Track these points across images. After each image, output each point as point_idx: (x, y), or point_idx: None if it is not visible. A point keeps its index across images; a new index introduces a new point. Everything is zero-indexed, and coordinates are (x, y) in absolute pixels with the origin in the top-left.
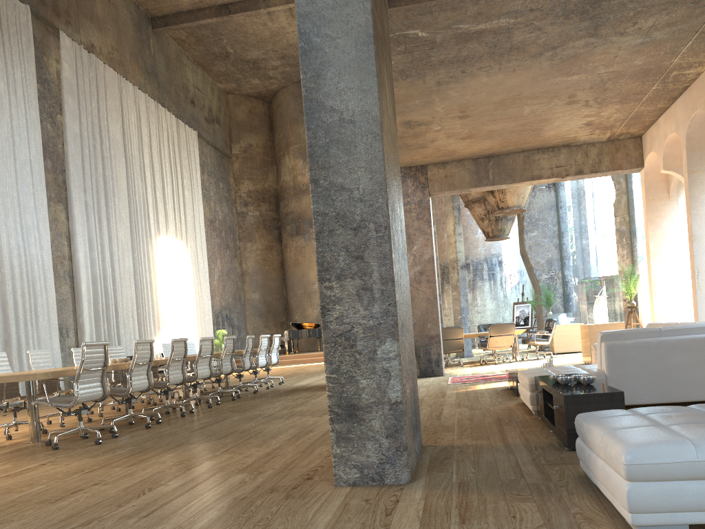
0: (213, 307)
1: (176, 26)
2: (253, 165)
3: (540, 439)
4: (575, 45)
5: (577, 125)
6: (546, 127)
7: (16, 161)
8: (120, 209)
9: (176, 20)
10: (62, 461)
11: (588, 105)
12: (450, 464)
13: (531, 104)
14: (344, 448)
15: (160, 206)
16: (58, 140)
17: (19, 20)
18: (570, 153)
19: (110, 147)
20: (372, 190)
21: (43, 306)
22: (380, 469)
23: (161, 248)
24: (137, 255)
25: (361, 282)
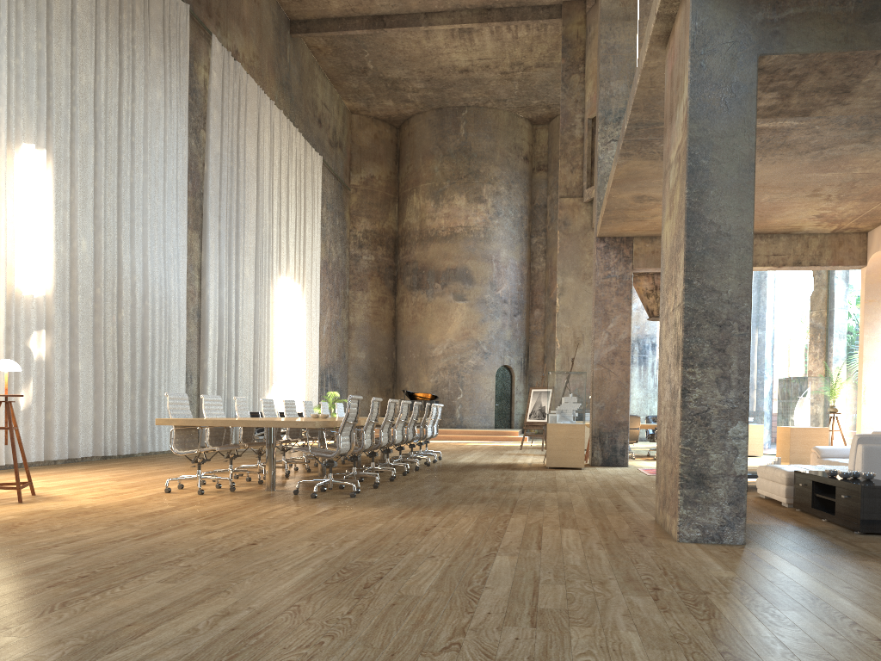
0: (319, 364)
1: (319, 34)
2: (372, 201)
3: (820, 524)
4: (844, 148)
5: (808, 216)
6: (776, 214)
7: (165, 181)
8: (248, 242)
9: (320, 27)
10: (349, 507)
11: (829, 199)
12: (761, 535)
13: (773, 193)
14: (690, 510)
15: (282, 242)
16: (199, 159)
17: (179, 21)
18: (789, 241)
19: (245, 170)
20: (738, 294)
21: (175, 347)
22: (720, 530)
23: (280, 290)
24: (258, 297)
25: (721, 371)
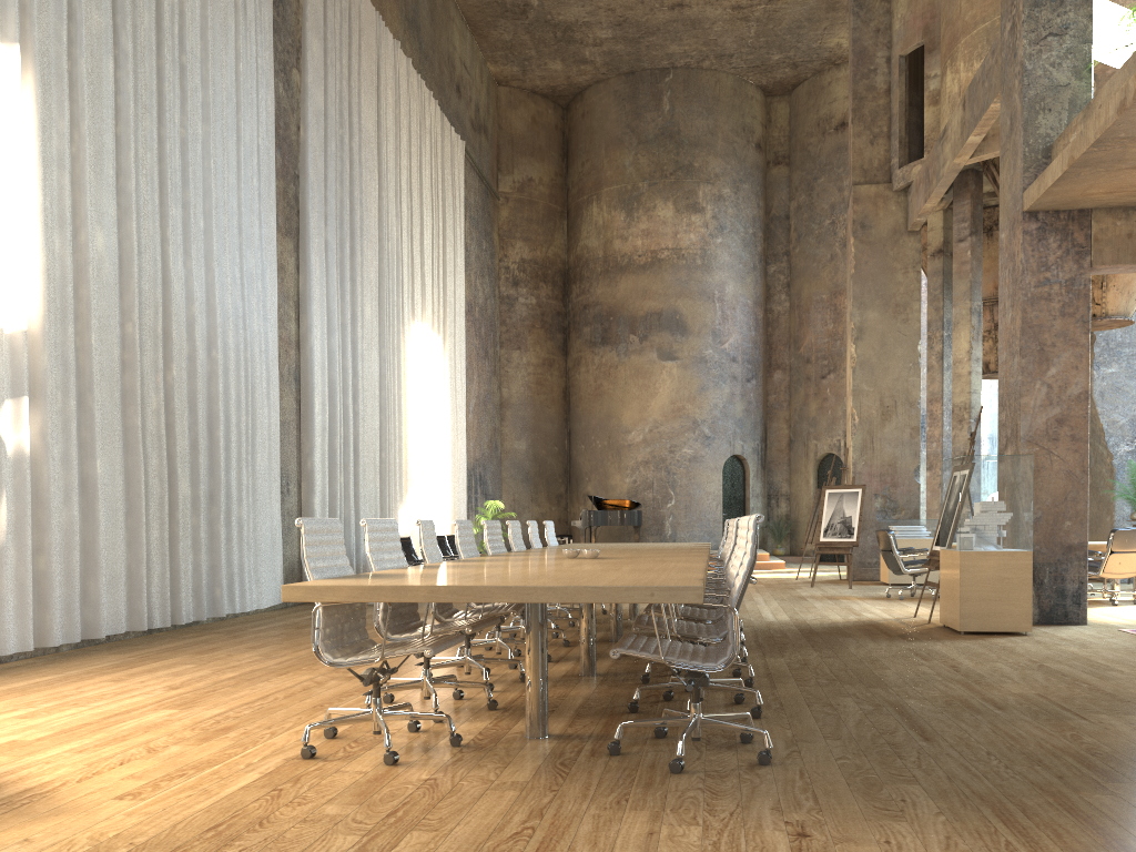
0: (466, 459)
1: None
2: (531, 215)
3: None
4: None
5: None
6: None
7: (240, 143)
8: (368, 263)
9: None
10: (830, 825)
11: None
12: None
13: None
14: None
15: (415, 268)
16: (291, 118)
17: None
18: None
19: (361, 145)
20: None
21: (263, 432)
22: None
23: (414, 344)
24: (385, 353)
25: None
